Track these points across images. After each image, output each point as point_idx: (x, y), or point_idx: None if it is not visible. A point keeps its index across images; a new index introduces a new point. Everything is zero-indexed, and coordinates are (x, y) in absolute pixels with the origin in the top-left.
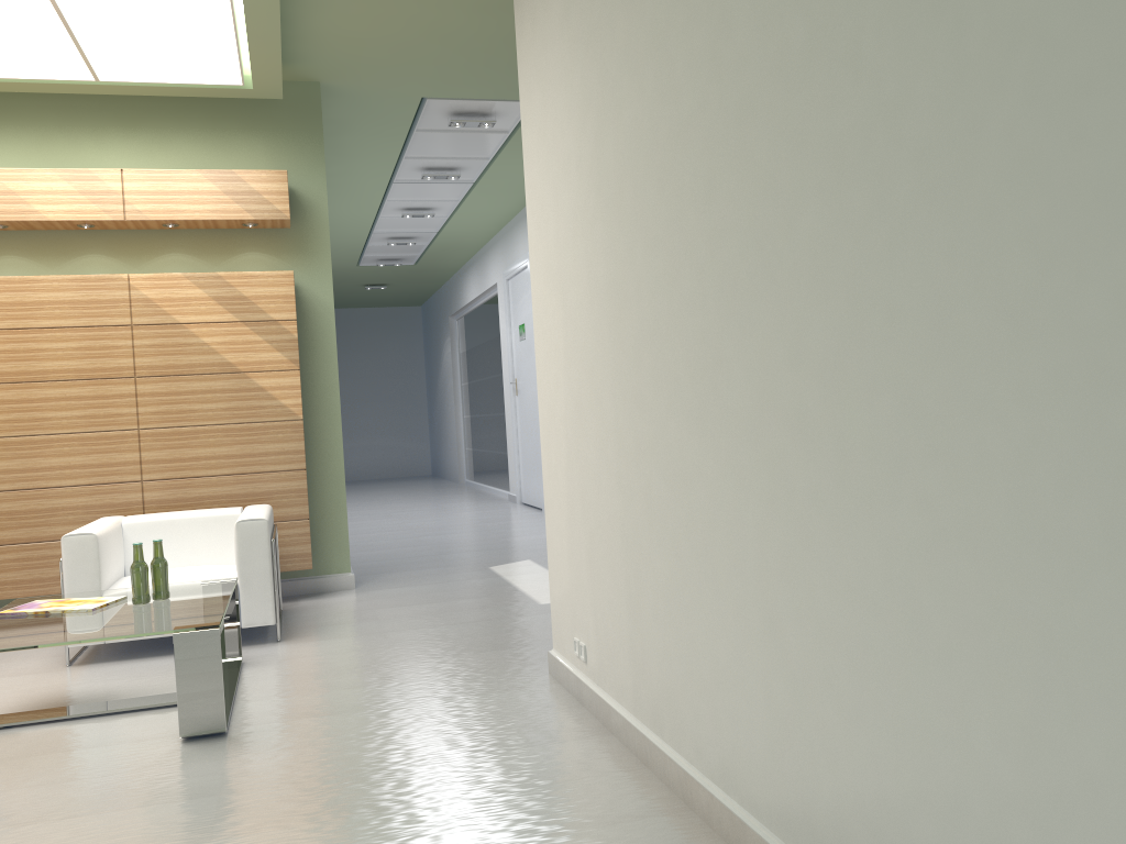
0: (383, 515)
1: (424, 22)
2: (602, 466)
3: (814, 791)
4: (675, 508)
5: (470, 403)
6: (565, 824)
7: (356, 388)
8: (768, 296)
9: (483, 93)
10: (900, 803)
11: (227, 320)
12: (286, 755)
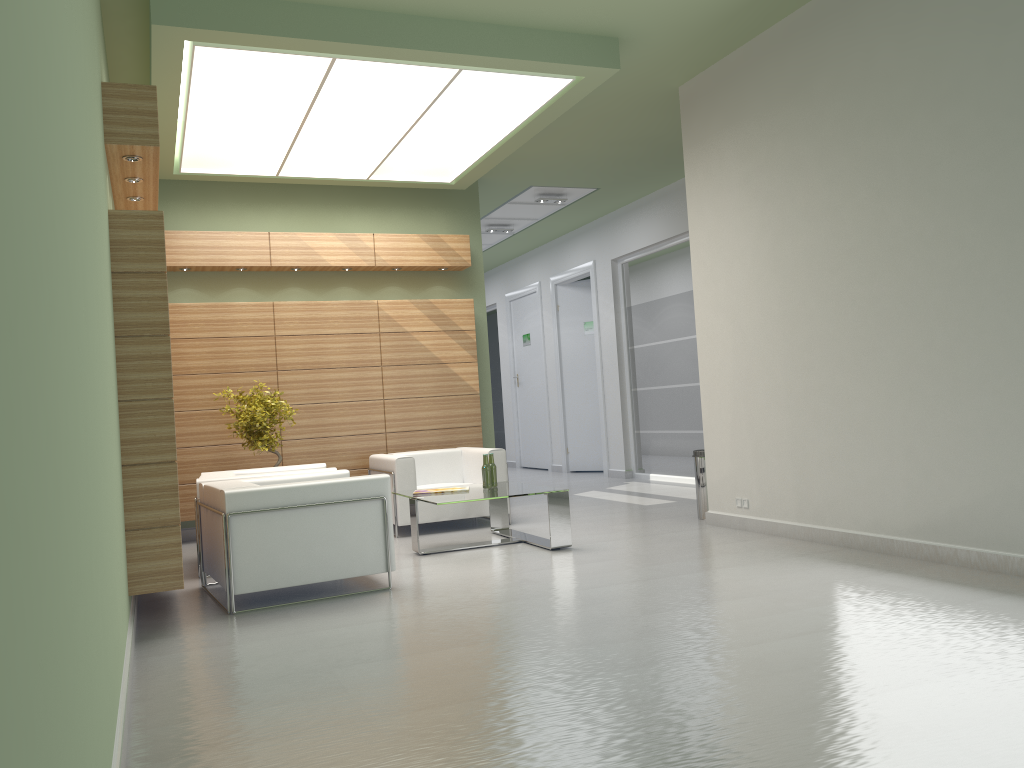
0: None
1: (571, 149)
2: (770, 403)
3: (935, 511)
4: (839, 415)
5: None
6: (800, 554)
7: None
8: (910, 322)
9: (570, 184)
10: (983, 499)
11: (434, 330)
12: (620, 550)
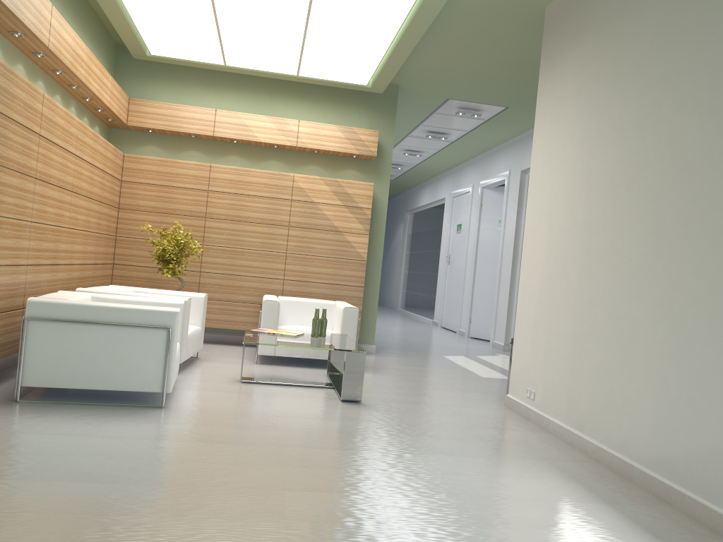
0: None
1: (468, 66)
2: (563, 307)
3: (674, 448)
4: (611, 329)
5: (410, 264)
6: (542, 457)
7: None
8: (684, 245)
9: (481, 100)
10: (719, 449)
11: (337, 204)
12: (395, 414)
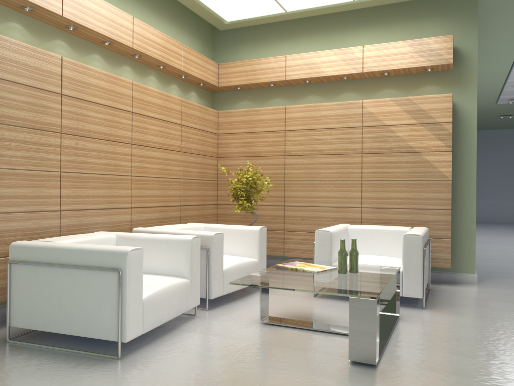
0: (500, 242)
1: None
2: None
3: None
4: None
5: None
6: None
7: (490, 173)
8: None
9: None
10: None
11: (411, 123)
12: None
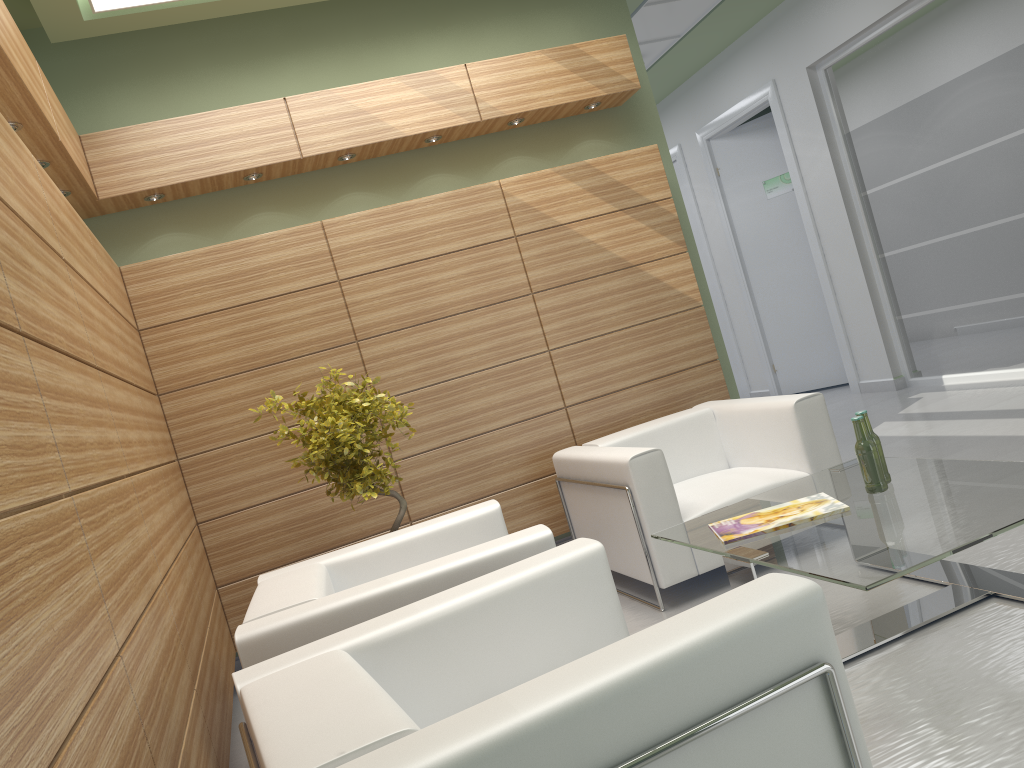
0: None
1: None
2: None
3: None
4: None
5: None
6: None
7: None
8: None
9: None
10: None
11: (605, 211)
12: None
